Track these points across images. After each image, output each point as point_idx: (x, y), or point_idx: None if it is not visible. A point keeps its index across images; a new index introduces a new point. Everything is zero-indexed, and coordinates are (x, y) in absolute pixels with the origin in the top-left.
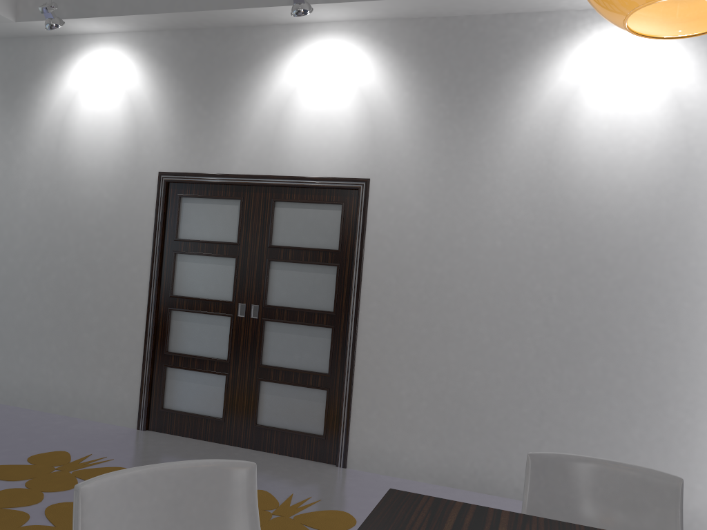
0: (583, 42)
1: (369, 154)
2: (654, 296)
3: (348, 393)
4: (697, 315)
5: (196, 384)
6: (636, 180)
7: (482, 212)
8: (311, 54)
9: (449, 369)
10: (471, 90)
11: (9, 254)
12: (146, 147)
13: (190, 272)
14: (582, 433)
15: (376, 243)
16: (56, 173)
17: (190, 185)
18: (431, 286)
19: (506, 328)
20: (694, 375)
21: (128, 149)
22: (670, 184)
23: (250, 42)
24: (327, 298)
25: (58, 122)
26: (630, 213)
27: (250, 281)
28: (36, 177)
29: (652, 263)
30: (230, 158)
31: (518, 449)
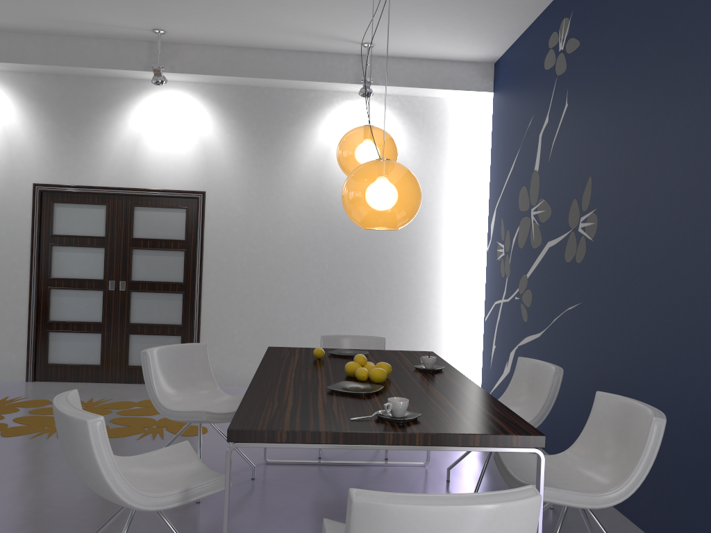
0: (337, 111)
1: (204, 174)
2: (380, 261)
3: (197, 336)
4: (402, 271)
5: (76, 342)
6: None
7: (281, 213)
8: (158, 102)
9: (265, 314)
10: (271, 136)
11: None
12: (19, 163)
13: (66, 259)
14: None
15: (212, 235)
16: None
17: (62, 194)
18: (250, 261)
19: (299, 285)
20: (401, 304)
21: (2, 164)
22: None
23: (108, 89)
24: (178, 273)
25: None
26: None
27: (118, 264)
28: None
29: (378, 243)
30: (96, 174)
31: None
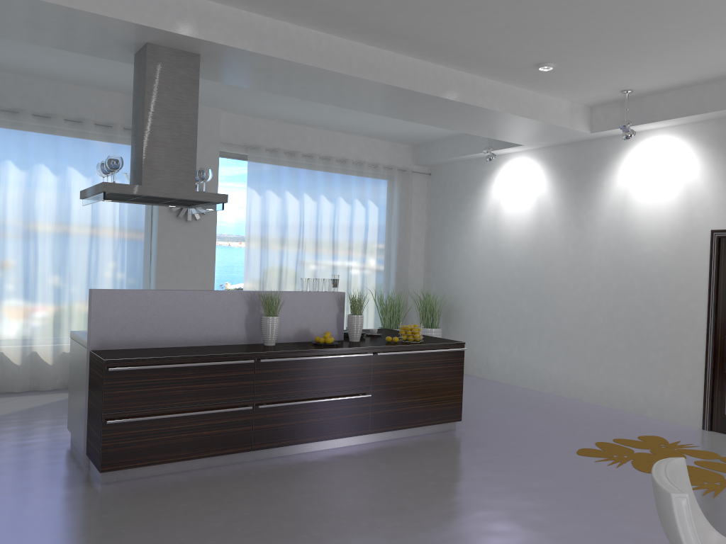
0: None
1: None
2: None
3: None
4: None
5: None
6: None
7: None
8: None
9: None
10: None
11: (586, 295)
12: (697, 211)
13: None
14: None
15: None
16: (621, 235)
17: None
18: None
19: None
20: None
21: (681, 214)
22: None
23: None
24: None
25: (620, 198)
26: None
27: None
28: (605, 239)
29: None
30: None
31: None
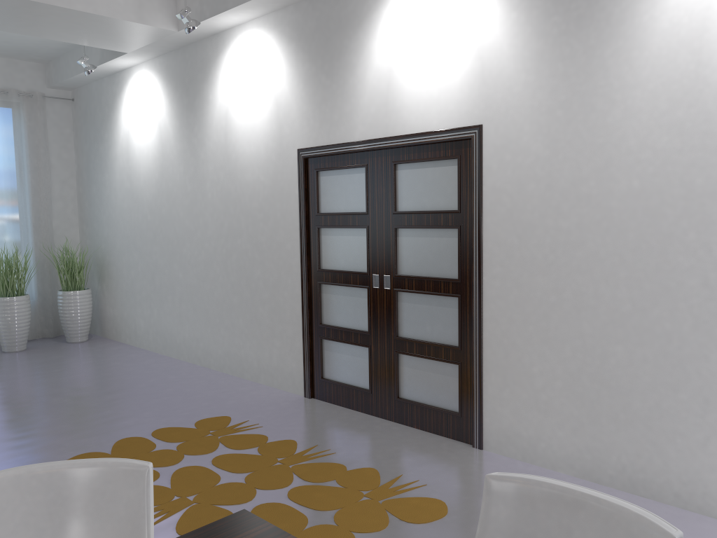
0: None
1: (479, 96)
2: None
3: (478, 369)
4: None
5: (346, 356)
6: None
7: (612, 145)
8: None
9: (585, 343)
10: None
11: (205, 240)
12: (286, 126)
13: (332, 245)
14: None
15: (494, 199)
16: (227, 163)
17: (323, 158)
18: (557, 244)
19: (651, 291)
20: None
21: (273, 131)
22: None
23: None
24: (452, 264)
25: (223, 115)
26: None
27: (381, 250)
28: (215, 168)
29: None
30: (352, 125)
31: (676, 445)
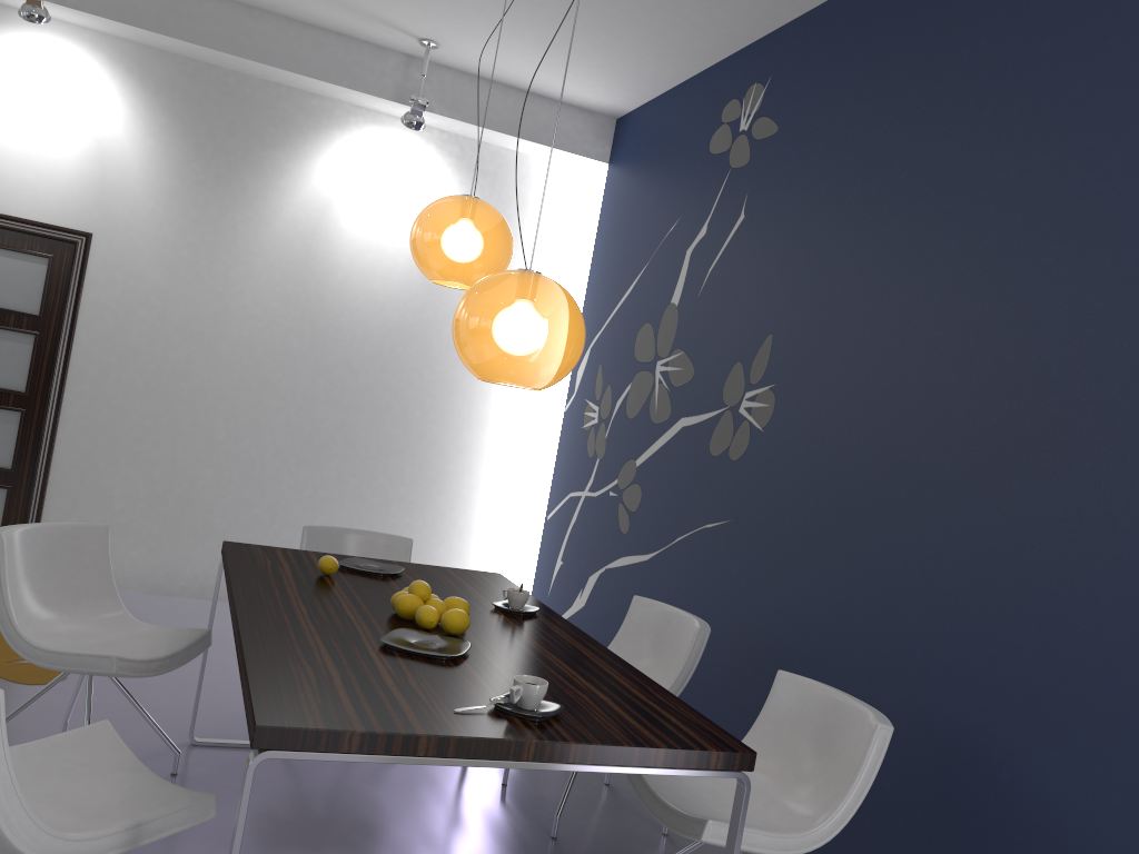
0: (354, 139)
1: (94, 203)
2: (391, 403)
3: (40, 493)
4: (425, 424)
5: None
6: (388, 290)
7: (231, 297)
8: (19, 52)
9: (176, 467)
10: (231, 158)
11: None
12: None
13: None
14: None
15: (95, 314)
16: None
17: None
18: (162, 372)
19: (245, 425)
20: (417, 477)
21: None
22: (417, 299)
23: None
24: (17, 374)
25: None
26: (379, 321)
27: None
28: None
29: (393, 372)
30: None
31: None
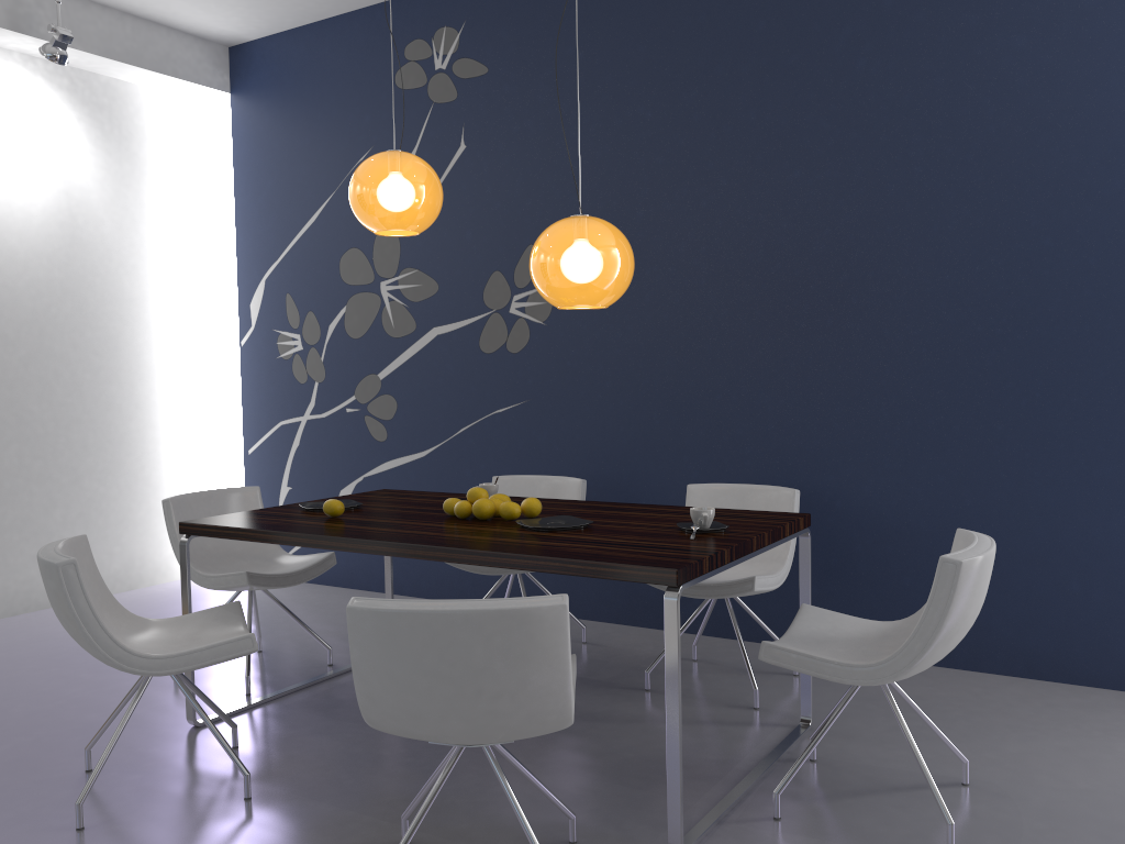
0: None
1: None
2: (59, 370)
3: None
4: (98, 386)
5: None
6: (28, 246)
7: None
8: None
9: None
10: None
11: None
12: None
13: None
14: (6, 530)
15: None
16: None
17: None
18: None
19: None
20: (102, 444)
21: None
22: (61, 253)
23: None
24: None
25: None
26: (26, 282)
27: None
28: None
29: (53, 336)
30: None
31: None
